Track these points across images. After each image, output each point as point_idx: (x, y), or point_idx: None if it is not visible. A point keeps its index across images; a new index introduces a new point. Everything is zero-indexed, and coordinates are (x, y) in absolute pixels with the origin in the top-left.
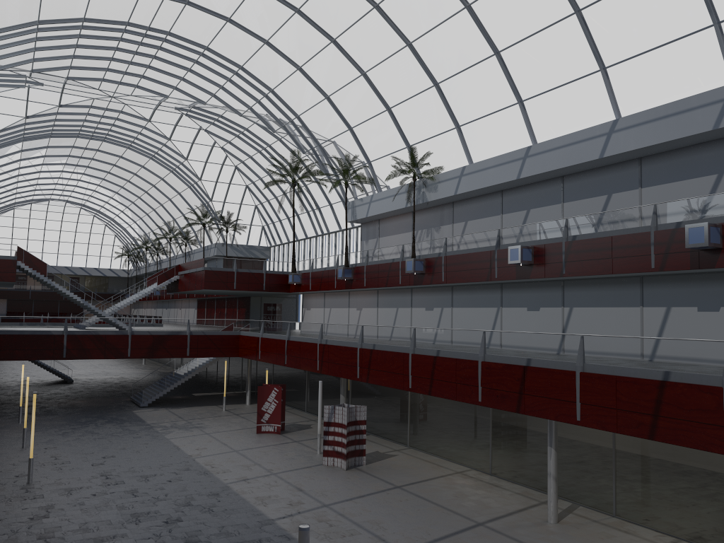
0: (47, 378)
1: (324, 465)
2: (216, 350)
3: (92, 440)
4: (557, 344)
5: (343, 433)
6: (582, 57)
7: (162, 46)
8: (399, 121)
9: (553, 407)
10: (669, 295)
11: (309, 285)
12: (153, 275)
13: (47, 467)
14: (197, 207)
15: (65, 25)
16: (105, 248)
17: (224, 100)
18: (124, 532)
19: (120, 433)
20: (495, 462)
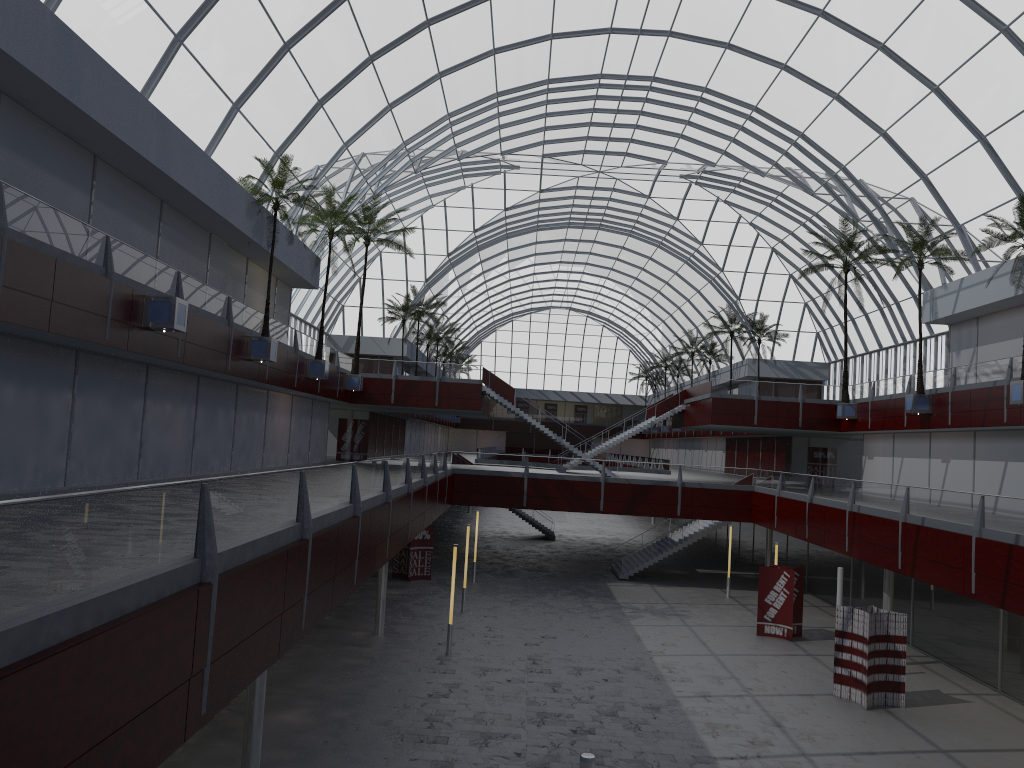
0: (528, 531)
1: (834, 696)
2: (718, 510)
3: (541, 614)
4: None
5: (864, 652)
6: None
7: (648, 97)
8: (1001, 156)
9: None
10: None
11: (867, 422)
12: (654, 404)
13: (475, 639)
14: (722, 309)
15: (528, 92)
16: (617, 367)
17: (738, 157)
18: (518, 733)
19: (577, 610)
20: None
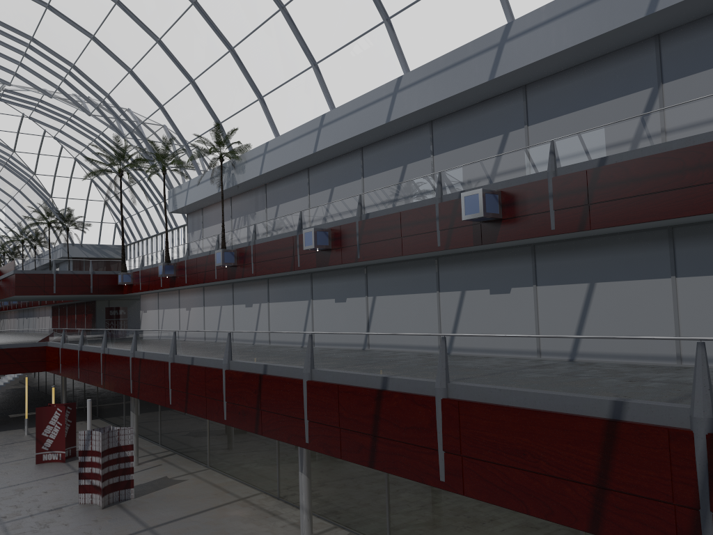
0: None
1: (80, 504)
2: (16, 365)
3: None
4: (290, 346)
5: (100, 464)
6: (364, 7)
7: None
8: (205, 95)
9: (286, 426)
10: (463, 277)
11: (139, 285)
12: None
13: None
14: (40, 205)
15: None
16: None
17: (28, 79)
18: None
19: None
20: (283, 483)
